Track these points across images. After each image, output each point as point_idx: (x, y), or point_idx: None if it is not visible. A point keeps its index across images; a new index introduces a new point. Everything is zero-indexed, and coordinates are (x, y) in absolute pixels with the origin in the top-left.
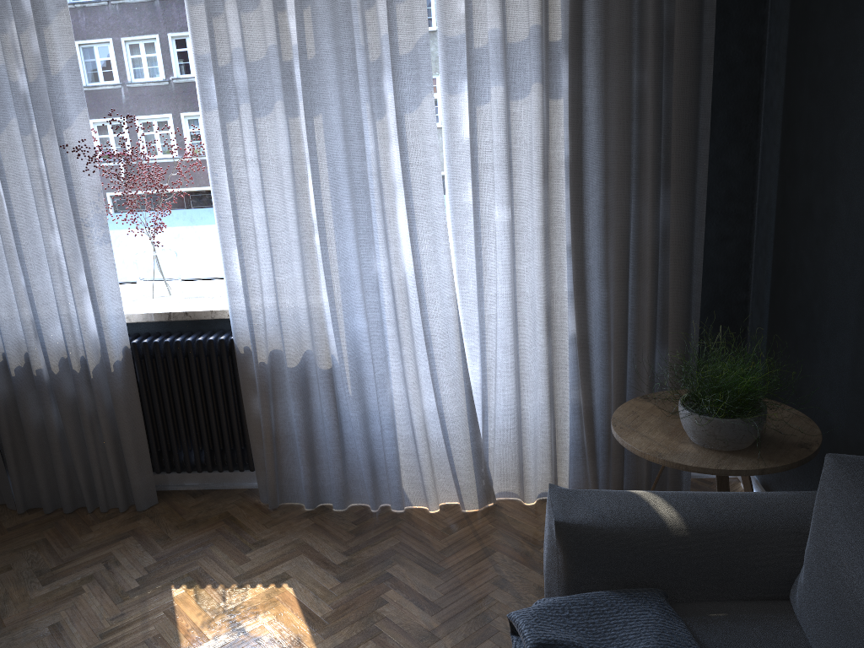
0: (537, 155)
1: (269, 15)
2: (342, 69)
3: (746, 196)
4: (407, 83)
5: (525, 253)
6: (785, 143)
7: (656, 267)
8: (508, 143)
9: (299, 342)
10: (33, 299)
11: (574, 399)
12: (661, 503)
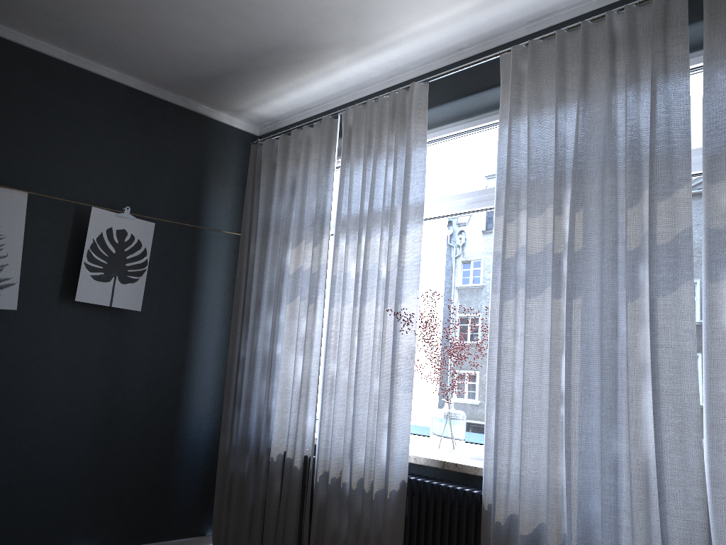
0: None
1: (551, 220)
2: (603, 258)
3: None
4: (662, 270)
5: None
6: None
7: None
8: None
9: (535, 510)
10: (353, 426)
11: None
12: None
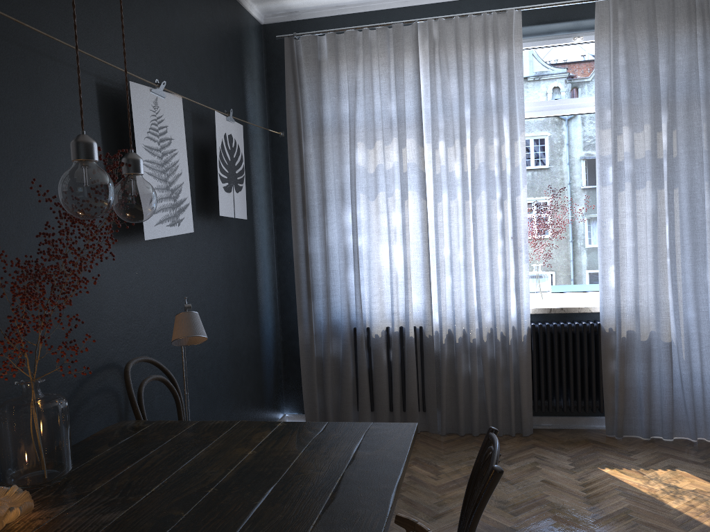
0: None
1: (647, 134)
2: (694, 162)
3: None
4: None
5: None
6: None
7: None
8: None
9: (648, 325)
10: (479, 295)
11: None
12: None
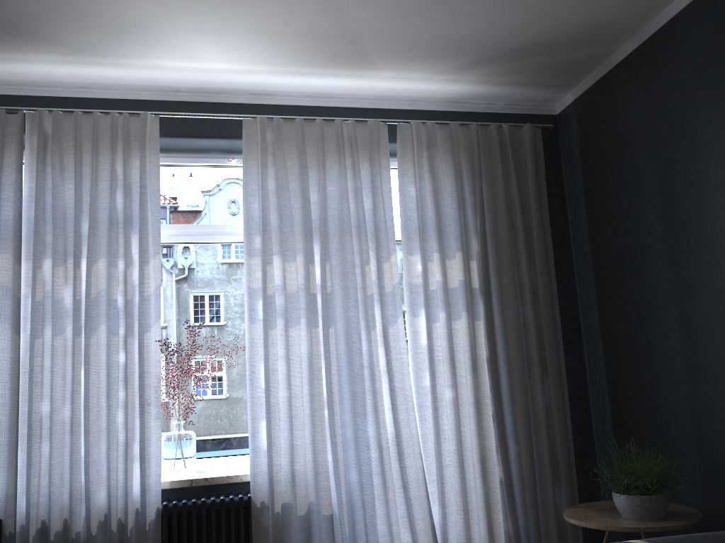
0: (467, 355)
1: (300, 266)
2: (349, 299)
3: (582, 384)
4: (390, 309)
5: (466, 419)
6: (606, 348)
7: (547, 426)
8: (451, 346)
9: (307, 494)
10: (89, 467)
11: (504, 529)
12: (645, 542)
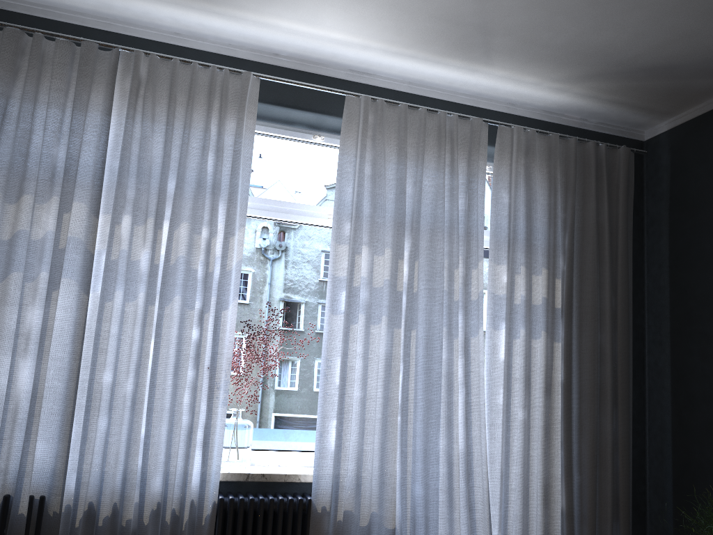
0: (541, 376)
1: (387, 260)
2: (434, 302)
3: (640, 419)
4: (473, 318)
5: (535, 443)
6: (676, 386)
7: (613, 459)
8: (528, 365)
9: (370, 503)
10: (148, 449)
11: None
12: None
